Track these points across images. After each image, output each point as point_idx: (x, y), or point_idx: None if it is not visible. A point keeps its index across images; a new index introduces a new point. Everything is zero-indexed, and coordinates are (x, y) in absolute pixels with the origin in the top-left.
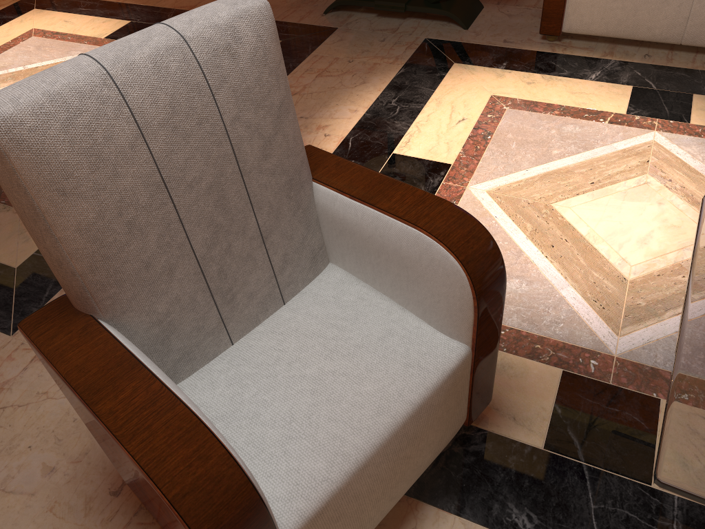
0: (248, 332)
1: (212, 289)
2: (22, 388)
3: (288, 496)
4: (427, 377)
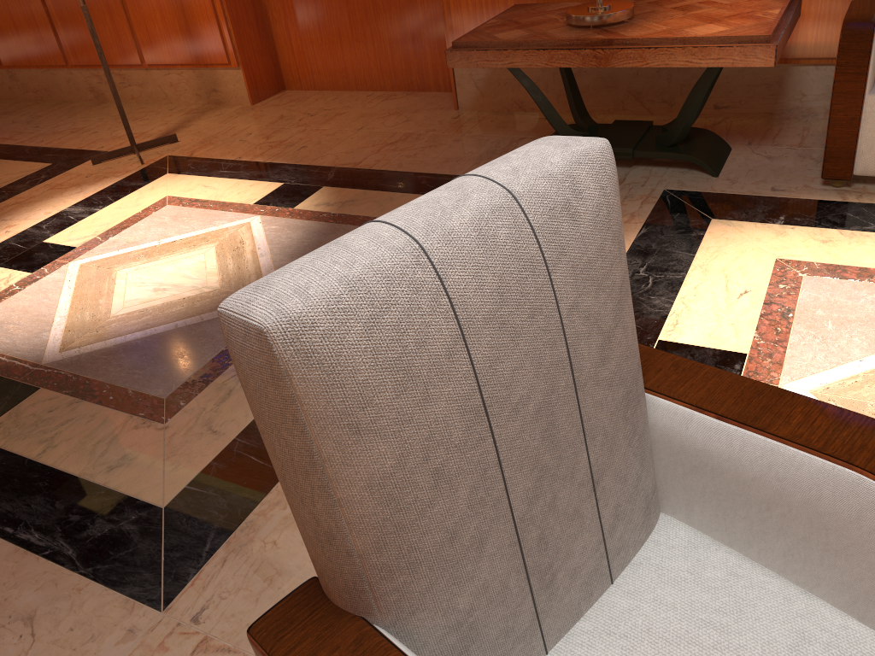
0: (567, 631)
1: (528, 567)
2: None
3: None
4: None
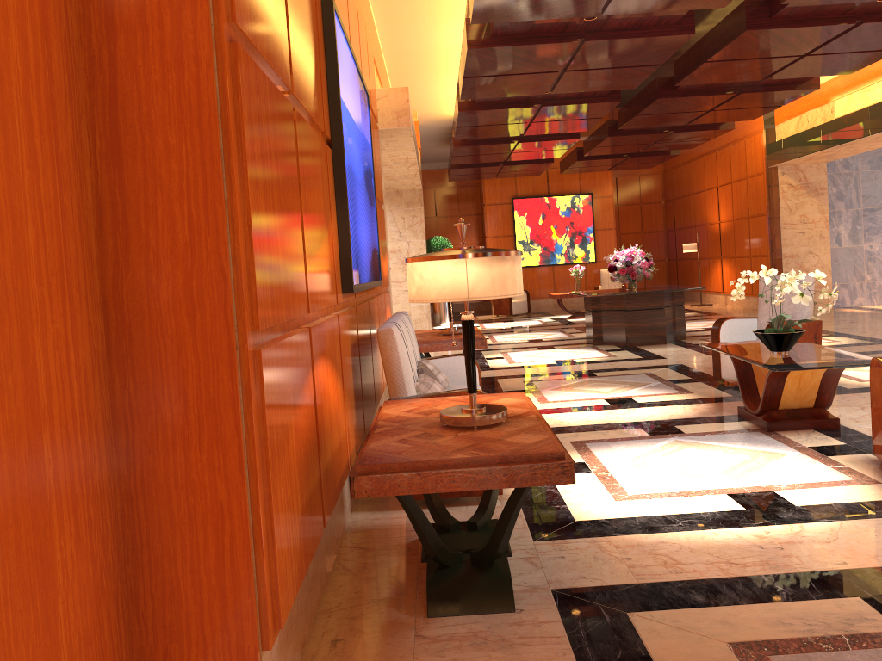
0: None
1: None
2: None
3: None
4: None
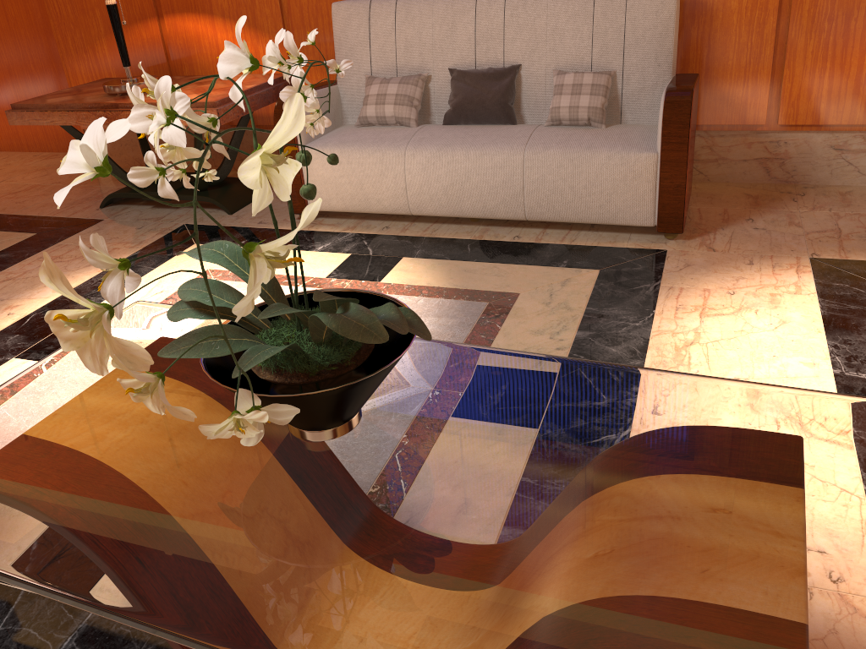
0: None
1: None
2: None
3: None
4: None
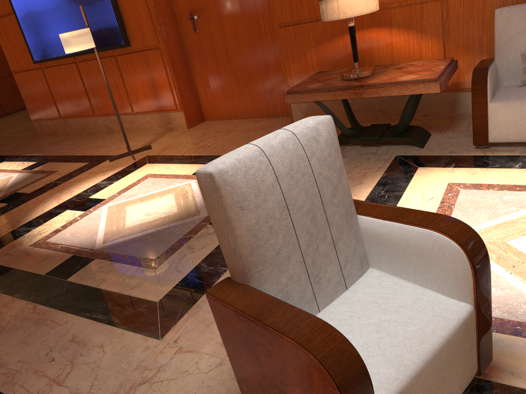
0: (328, 305)
1: (308, 273)
2: (171, 369)
3: (375, 388)
4: (448, 322)
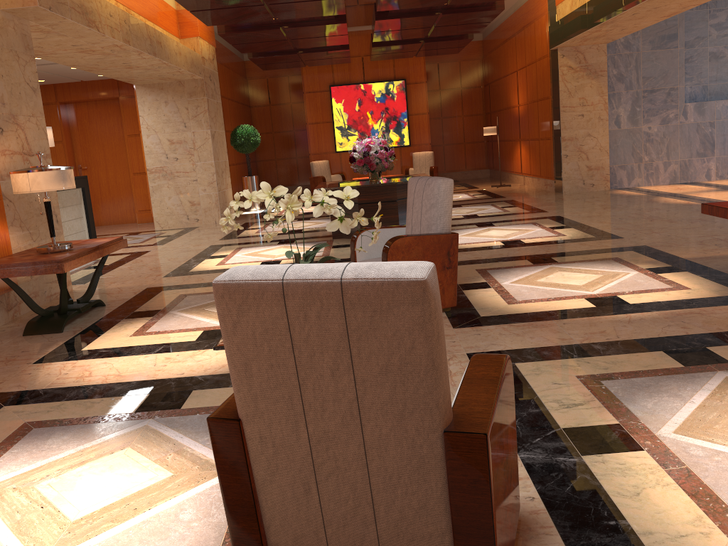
0: None
1: None
2: None
3: None
4: None
